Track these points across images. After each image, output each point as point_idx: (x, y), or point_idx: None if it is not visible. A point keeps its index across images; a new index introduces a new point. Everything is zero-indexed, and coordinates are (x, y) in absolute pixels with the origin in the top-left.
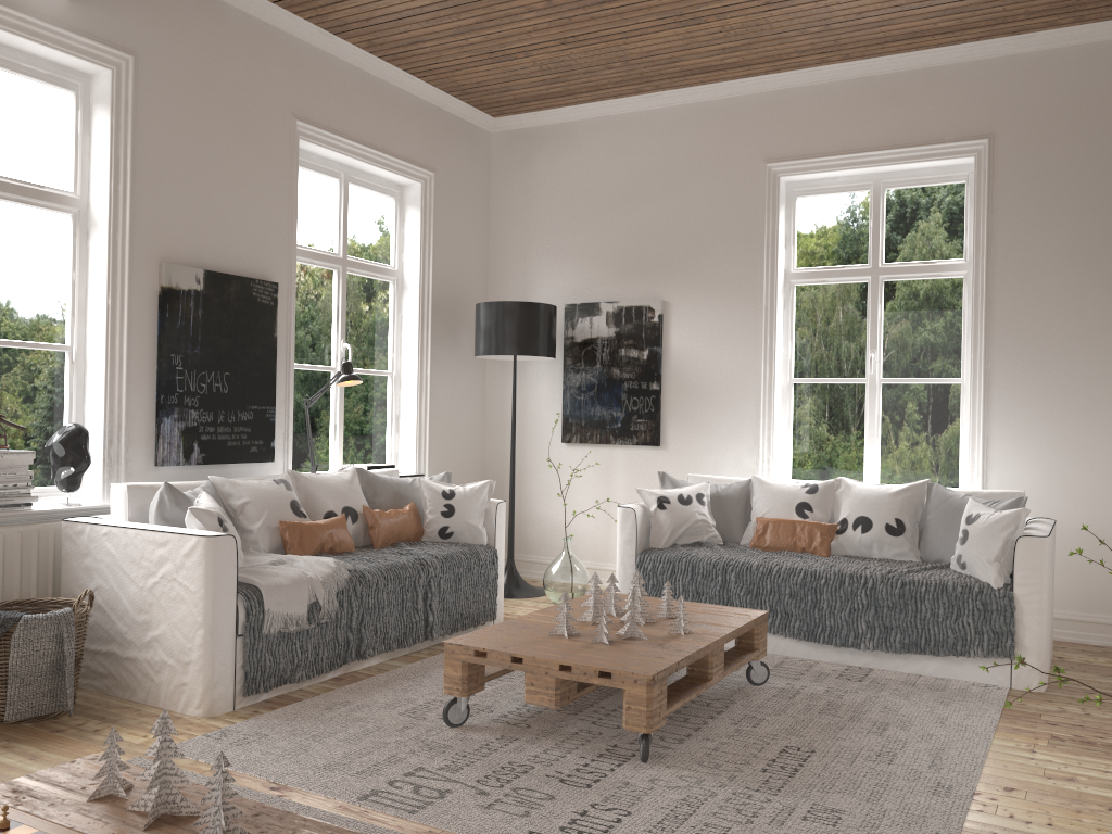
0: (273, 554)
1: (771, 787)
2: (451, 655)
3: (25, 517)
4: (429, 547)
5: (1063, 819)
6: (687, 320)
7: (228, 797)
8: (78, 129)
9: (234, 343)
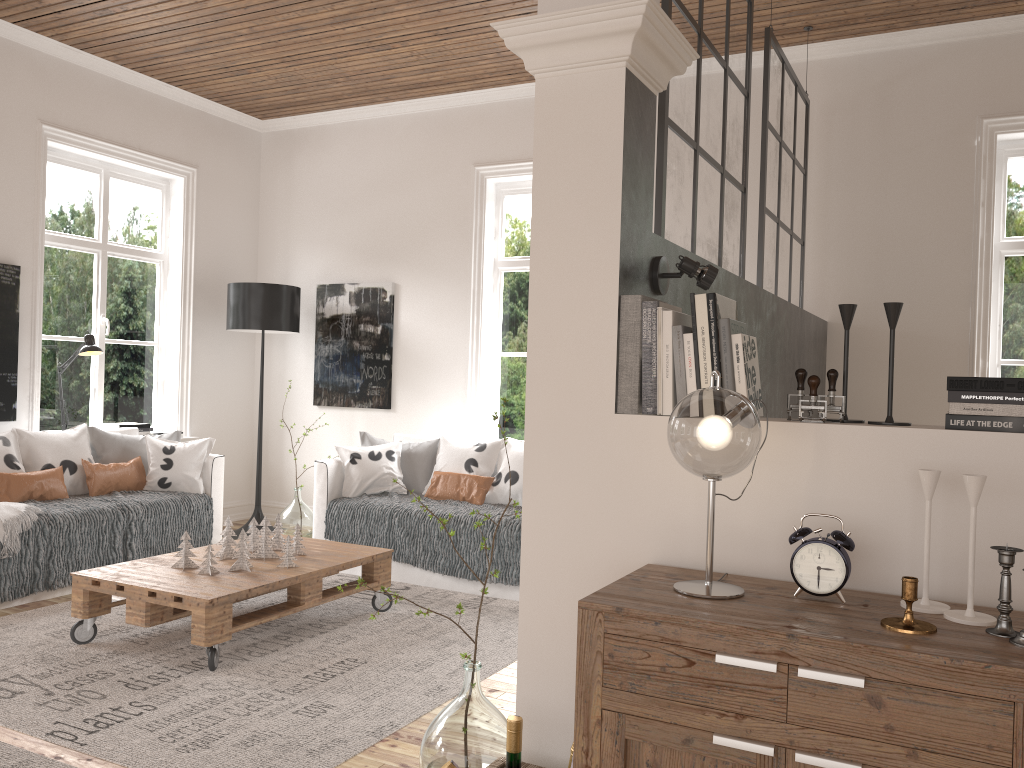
0: None
1: (296, 689)
2: (76, 584)
3: None
4: (143, 495)
5: (509, 712)
6: (413, 301)
7: None
8: None
9: None
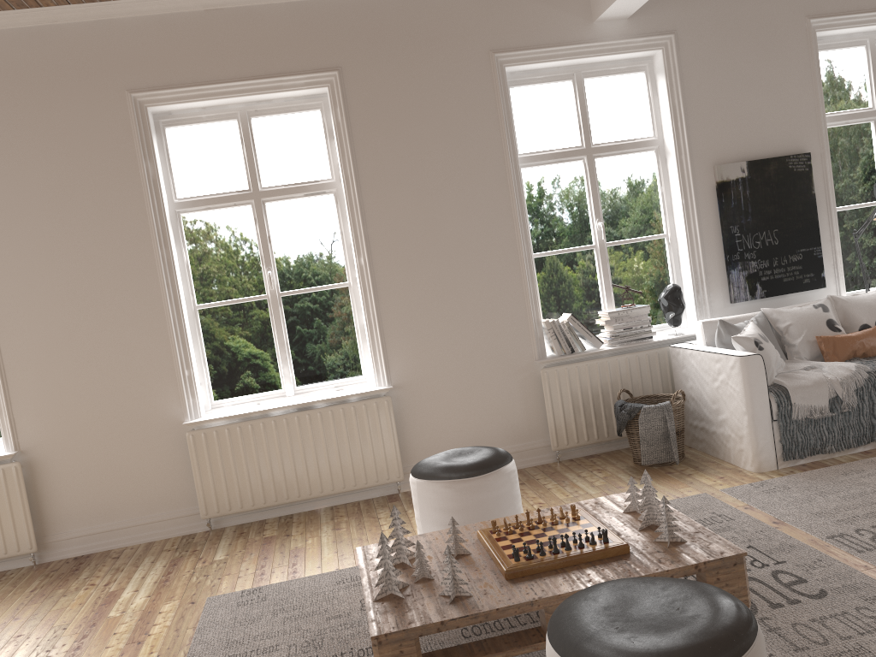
0: (809, 361)
1: None
2: None
3: (649, 345)
4: None
5: None
6: None
7: (671, 520)
8: (649, 94)
9: (777, 207)
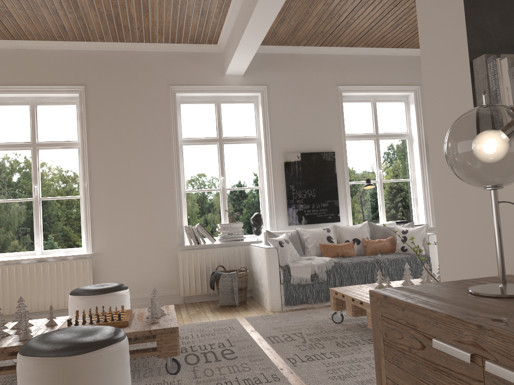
0: (312, 256)
1: None
2: (330, 293)
3: (240, 243)
4: (391, 255)
5: None
6: None
7: (153, 311)
8: (255, 115)
9: (316, 178)
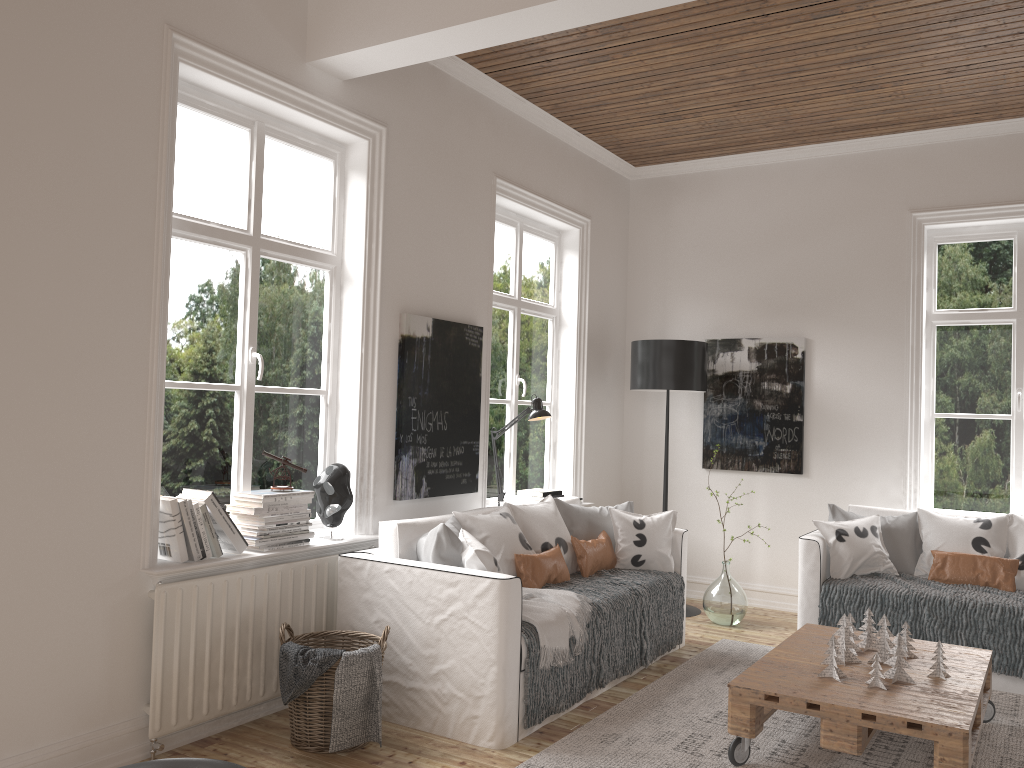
0: None
1: None
2: (738, 697)
3: (307, 552)
4: (629, 576)
5: None
6: (831, 357)
7: None
8: (335, 194)
9: (451, 384)
